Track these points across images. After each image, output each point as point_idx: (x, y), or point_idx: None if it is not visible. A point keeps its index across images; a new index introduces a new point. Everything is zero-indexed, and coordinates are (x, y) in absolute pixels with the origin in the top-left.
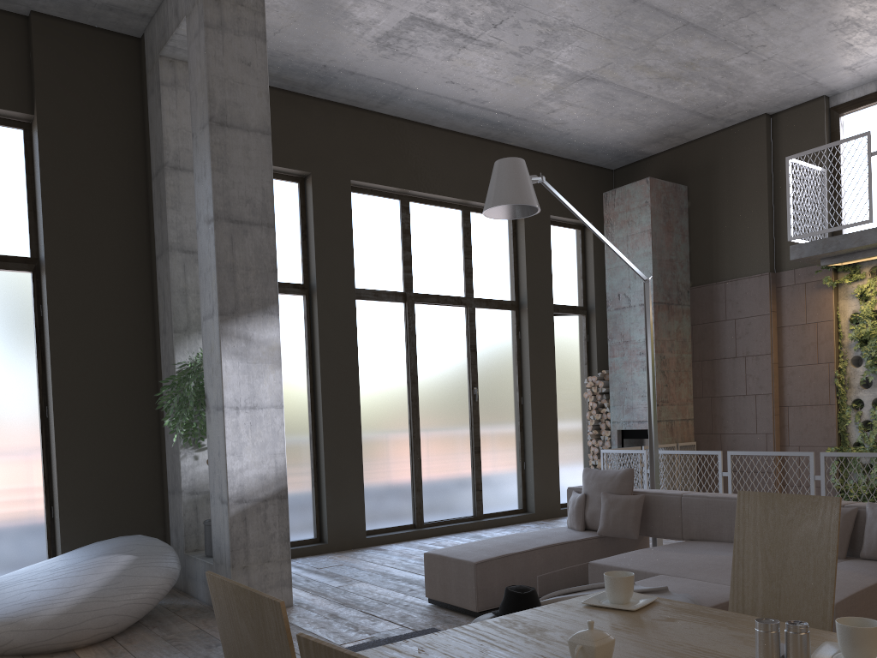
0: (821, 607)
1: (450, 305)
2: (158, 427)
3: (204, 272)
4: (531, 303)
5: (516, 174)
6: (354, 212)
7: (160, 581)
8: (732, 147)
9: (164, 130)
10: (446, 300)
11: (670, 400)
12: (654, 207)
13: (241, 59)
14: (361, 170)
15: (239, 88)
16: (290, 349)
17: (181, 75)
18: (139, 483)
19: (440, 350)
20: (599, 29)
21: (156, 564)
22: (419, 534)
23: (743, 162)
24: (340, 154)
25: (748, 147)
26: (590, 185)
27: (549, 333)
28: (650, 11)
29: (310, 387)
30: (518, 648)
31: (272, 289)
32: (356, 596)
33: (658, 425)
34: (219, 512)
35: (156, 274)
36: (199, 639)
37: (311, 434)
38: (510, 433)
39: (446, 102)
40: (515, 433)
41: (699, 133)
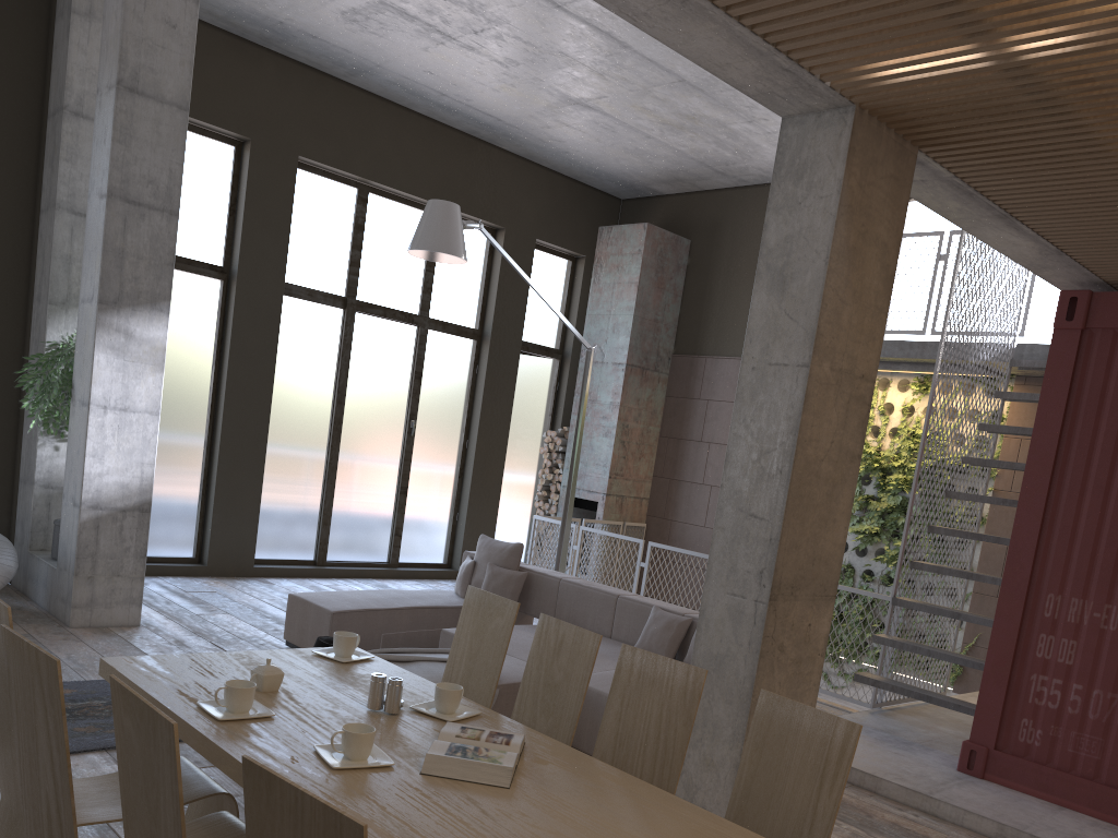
0: (491, 682)
1: (399, 321)
2: (18, 404)
3: (89, 250)
4: (495, 336)
5: (445, 220)
6: (298, 193)
7: None
8: (741, 210)
9: (68, 67)
10: (395, 315)
11: (625, 474)
12: (647, 258)
13: (166, 19)
14: (314, 146)
15: (158, 52)
16: (196, 339)
17: (100, 6)
18: None
19: (379, 371)
20: (590, 63)
21: None
22: (317, 572)
23: (748, 230)
24: (290, 123)
25: (755, 215)
26: (591, 212)
27: (511, 374)
28: (642, 60)
29: (213, 387)
30: (227, 672)
31: (166, 284)
32: (213, 627)
33: (606, 499)
34: (70, 515)
35: (38, 230)
36: None
37: (206, 441)
38: (446, 477)
39: (425, 90)
40: (452, 479)
41: (711, 184)
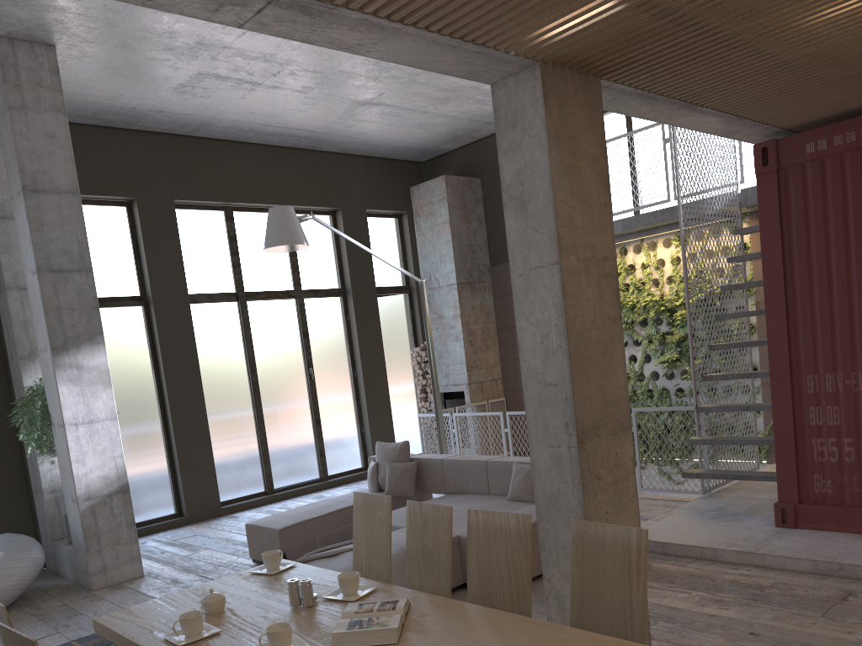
0: (386, 560)
1: (281, 299)
2: (18, 437)
3: (35, 314)
4: (355, 289)
5: (284, 220)
6: (181, 226)
7: (26, 570)
8: None
9: None
10: (276, 295)
11: (478, 365)
12: (451, 201)
13: (46, 133)
14: (183, 189)
15: (46, 158)
16: (135, 354)
17: None
18: (6, 487)
19: (275, 339)
20: (365, 72)
21: (22, 556)
22: (270, 499)
23: None
24: (161, 178)
25: None
26: (402, 178)
27: (374, 314)
28: None
29: (157, 385)
30: (186, 605)
31: (96, 322)
32: (198, 562)
33: (469, 387)
34: (72, 509)
35: None
36: (61, 612)
37: (162, 426)
38: (347, 403)
39: (253, 125)
40: (352, 403)
41: (484, 133)
